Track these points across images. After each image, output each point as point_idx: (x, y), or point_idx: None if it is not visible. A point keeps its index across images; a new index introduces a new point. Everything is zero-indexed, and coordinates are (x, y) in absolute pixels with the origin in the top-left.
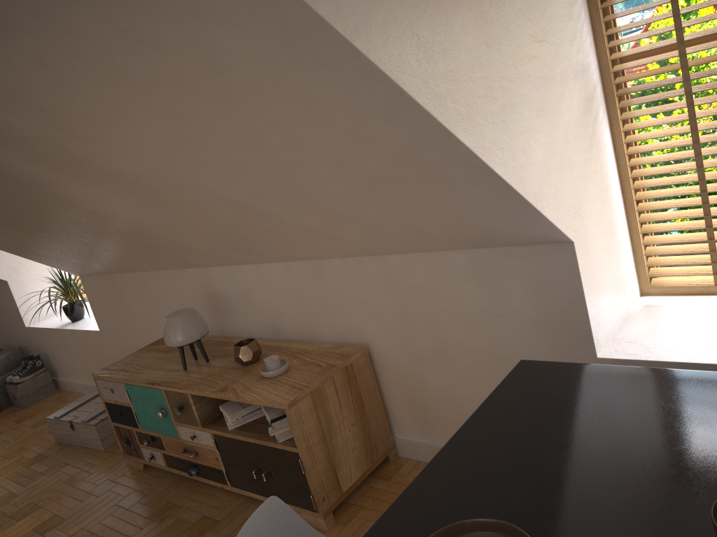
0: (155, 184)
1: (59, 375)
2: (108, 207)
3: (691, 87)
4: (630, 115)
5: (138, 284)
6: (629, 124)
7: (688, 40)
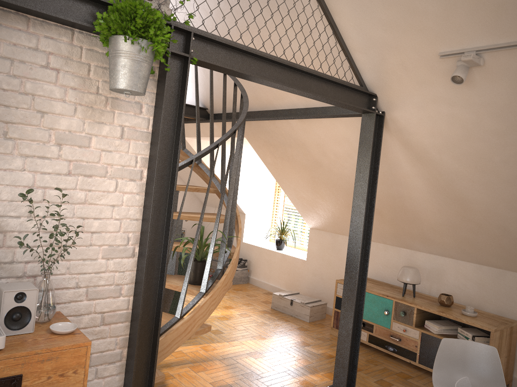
0: (474, 207)
1: (252, 275)
2: (420, 206)
3: None
4: None
5: None
6: None
7: None
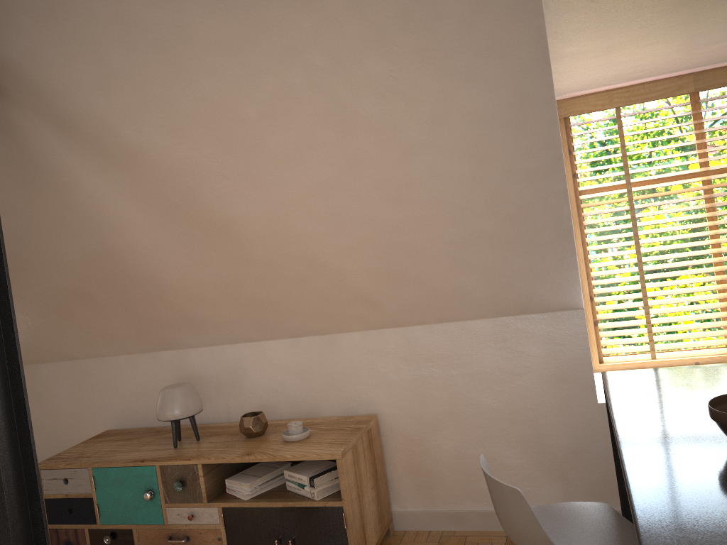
0: (250, 233)
1: None
2: (155, 261)
3: (635, 214)
4: (591, 231)
5: (77, 374)
6: (589, 238)
7: (633, 182)
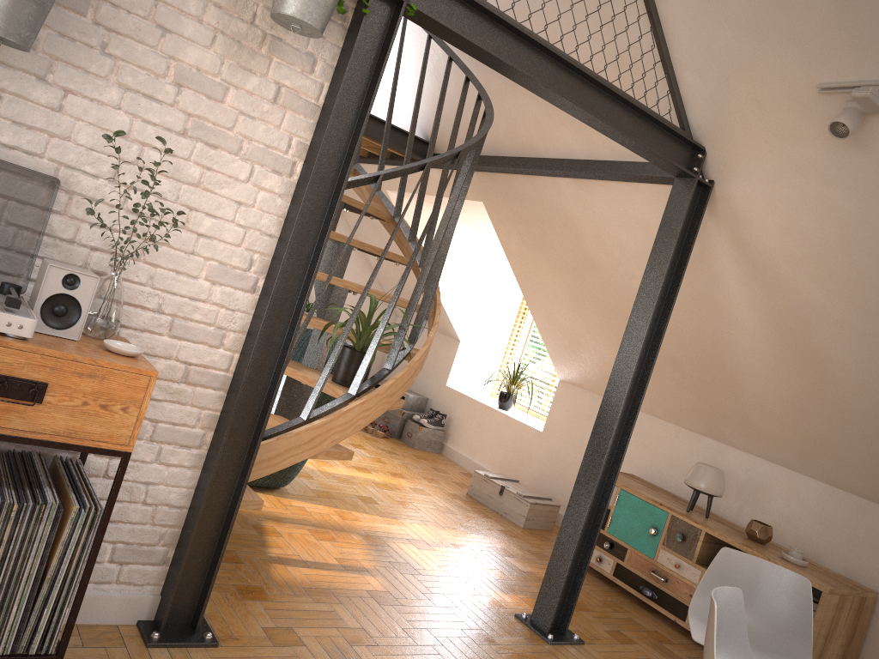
0: (838, 376)
1: (449, 442)
2: (747, 363)
3: None
4: None
5: None
6: None
7: None
